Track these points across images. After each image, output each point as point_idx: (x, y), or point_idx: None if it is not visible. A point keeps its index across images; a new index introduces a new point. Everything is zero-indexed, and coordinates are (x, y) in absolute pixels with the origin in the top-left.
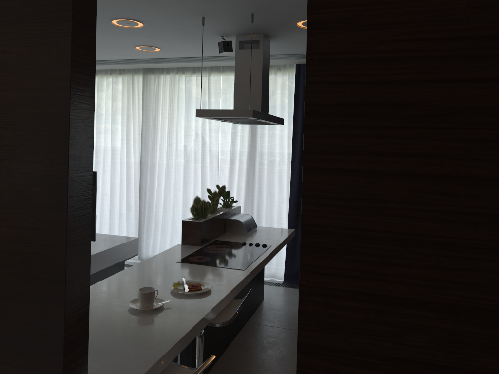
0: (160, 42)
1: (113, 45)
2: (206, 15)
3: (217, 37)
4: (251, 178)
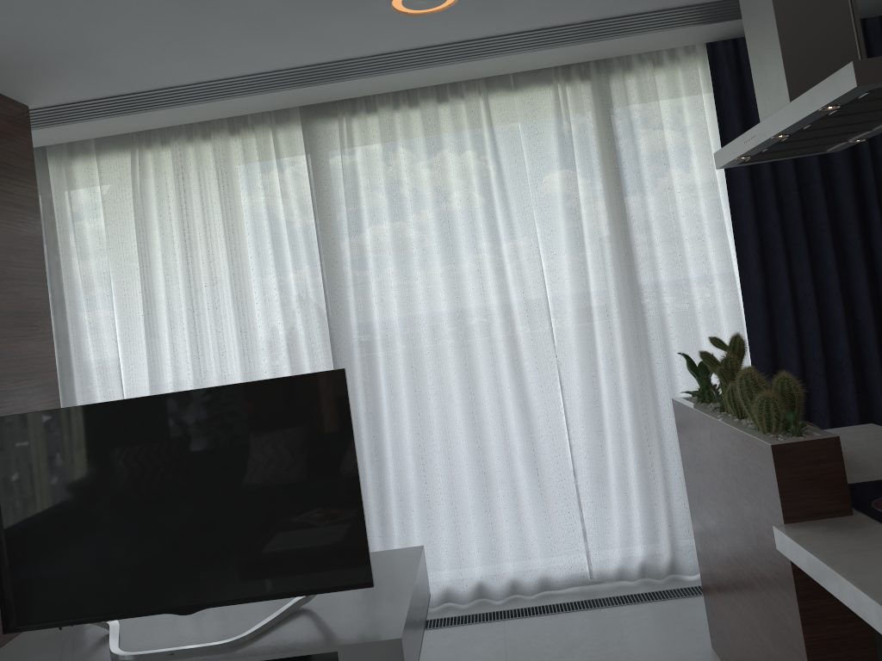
0: None
1: None
2: None
3: None
4: (642, 331)
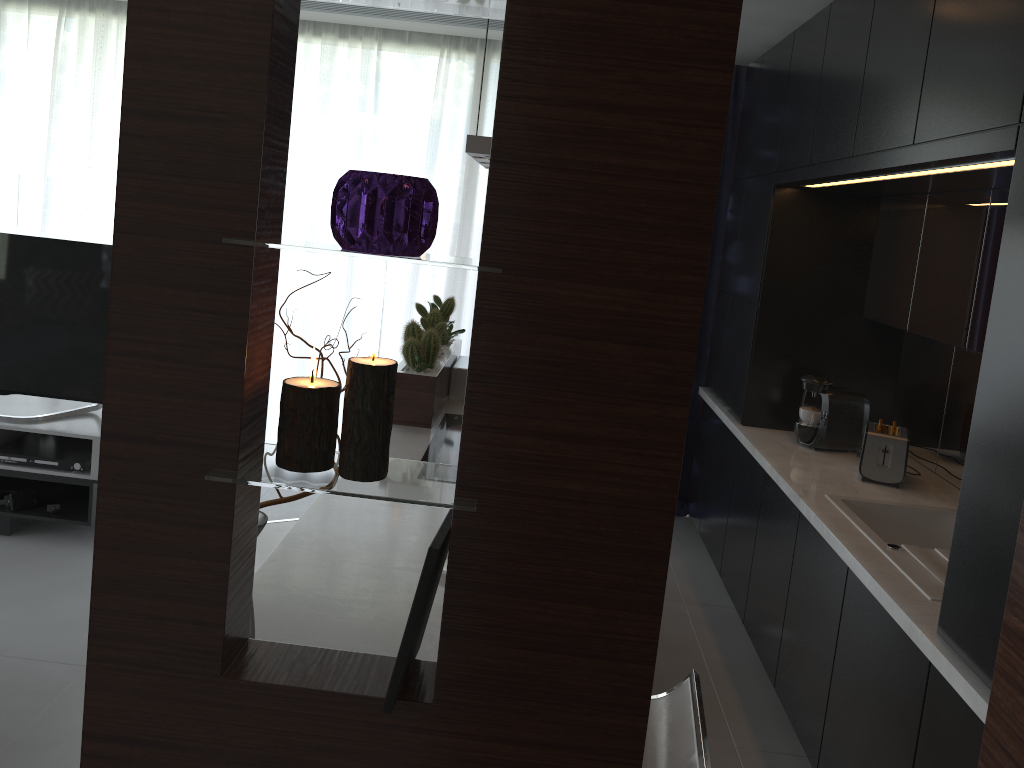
0: None
1: None
2: None
3: None
4: (460, 281)
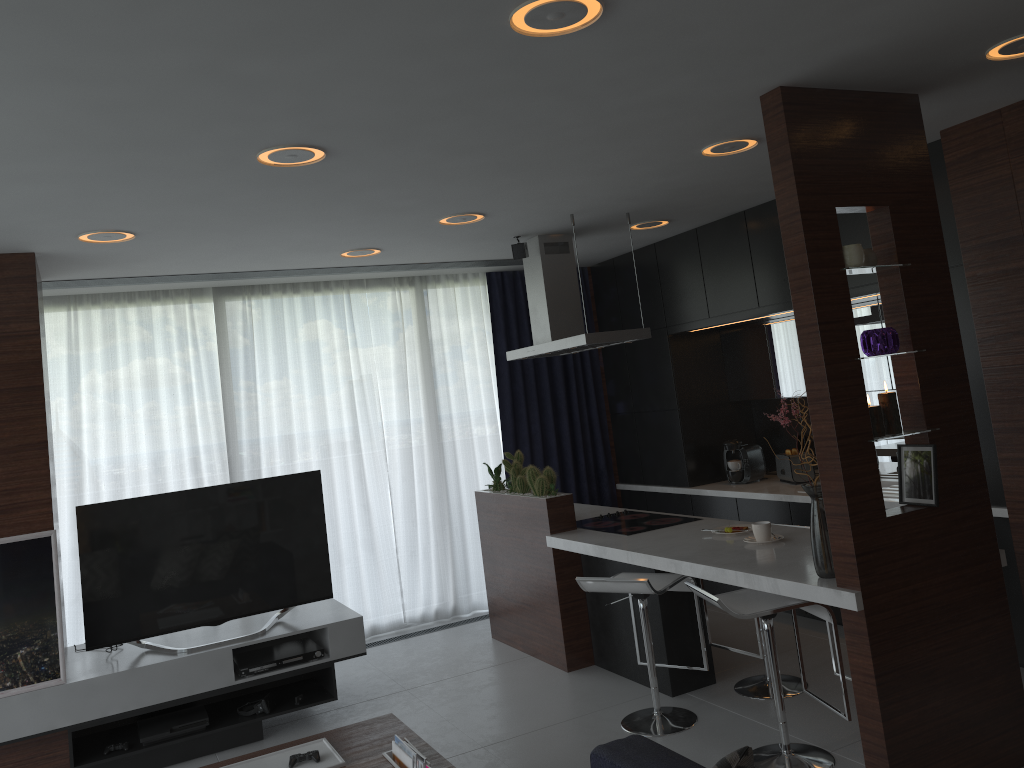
0: (411, 243)
1: (325, 247)
2: (580, 212)
3: (508, 237)
4: (442, 454)
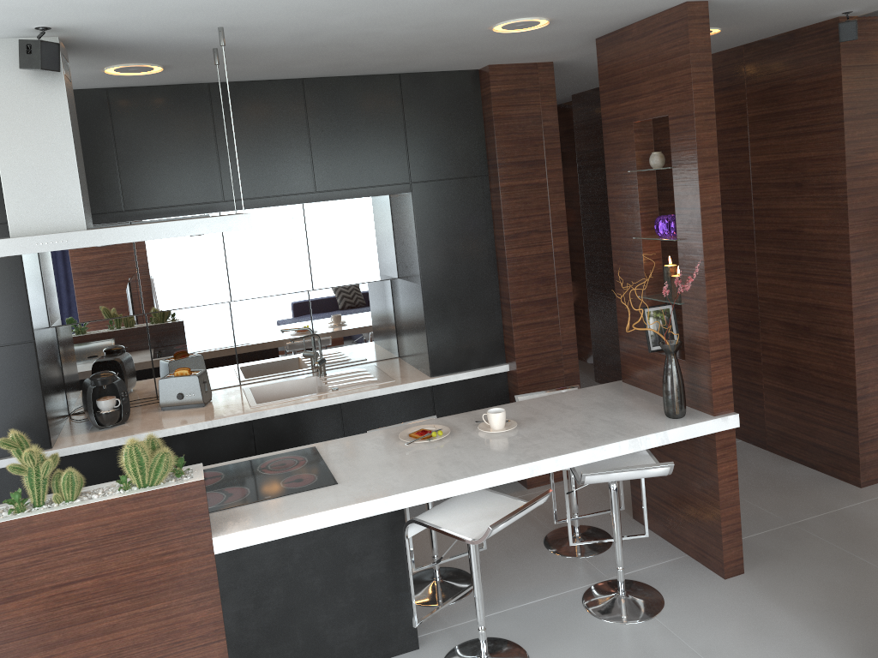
0: None
1: None
2: (228, 29)
3: (36, 24)
4: None
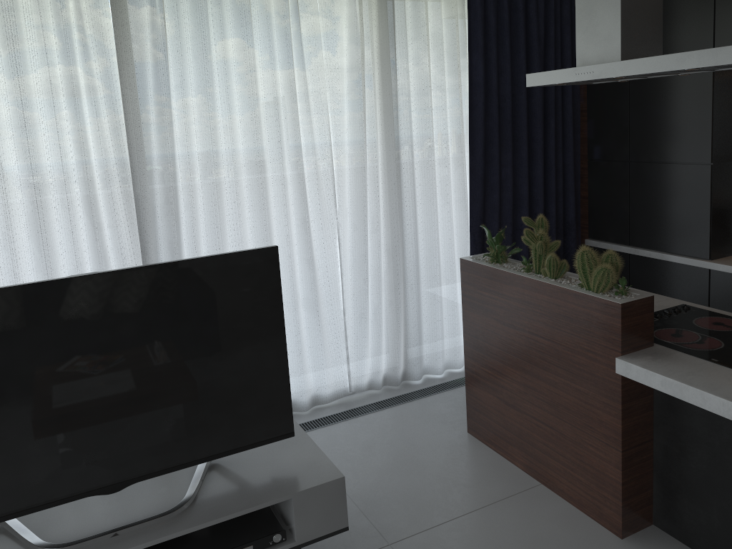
0: None
1: None
2: None
3: None
4: (400, 200)
